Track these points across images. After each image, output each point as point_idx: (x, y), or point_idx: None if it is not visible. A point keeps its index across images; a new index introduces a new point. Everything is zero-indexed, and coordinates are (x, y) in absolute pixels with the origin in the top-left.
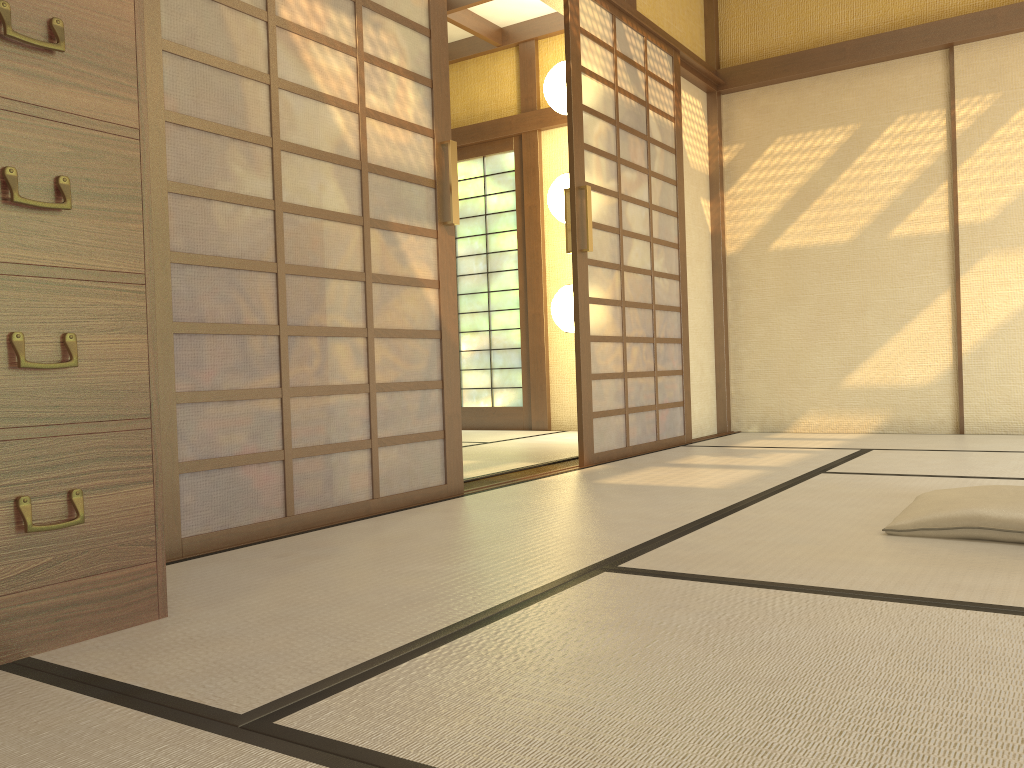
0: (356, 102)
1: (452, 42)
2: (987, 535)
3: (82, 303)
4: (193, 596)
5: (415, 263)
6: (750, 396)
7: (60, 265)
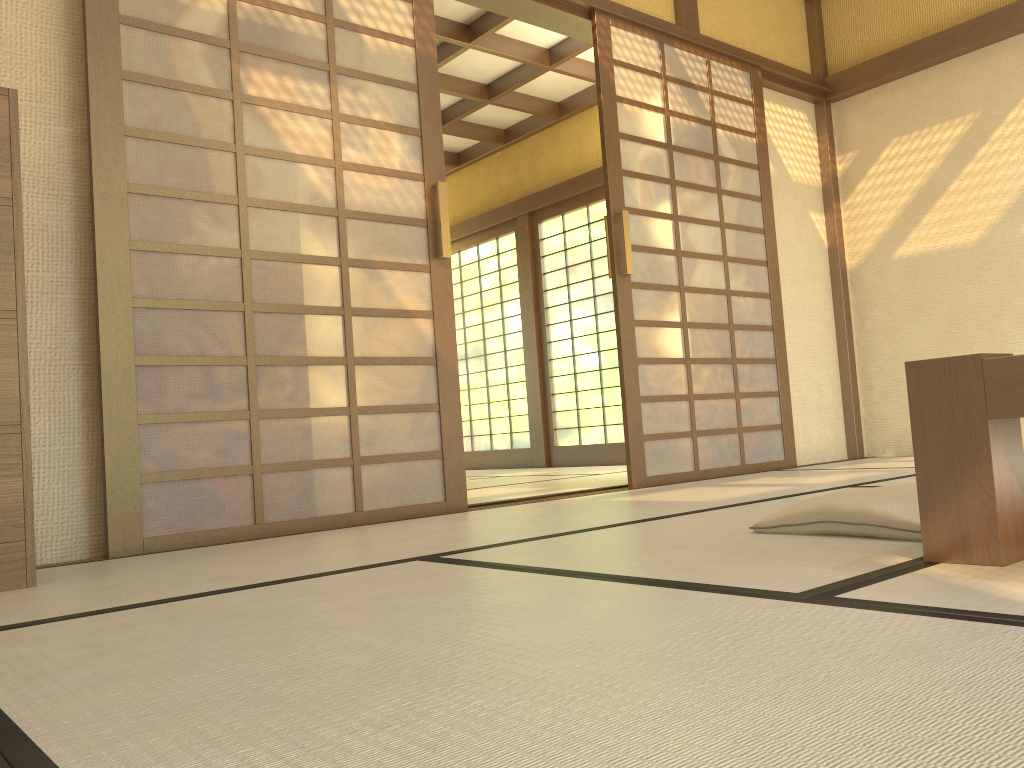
0: (332, 158)
1: (579, 91)
2: (839, 529)
3: None
4: (84, 575)
5: (404, 296)
6: (883, 418)
7: None
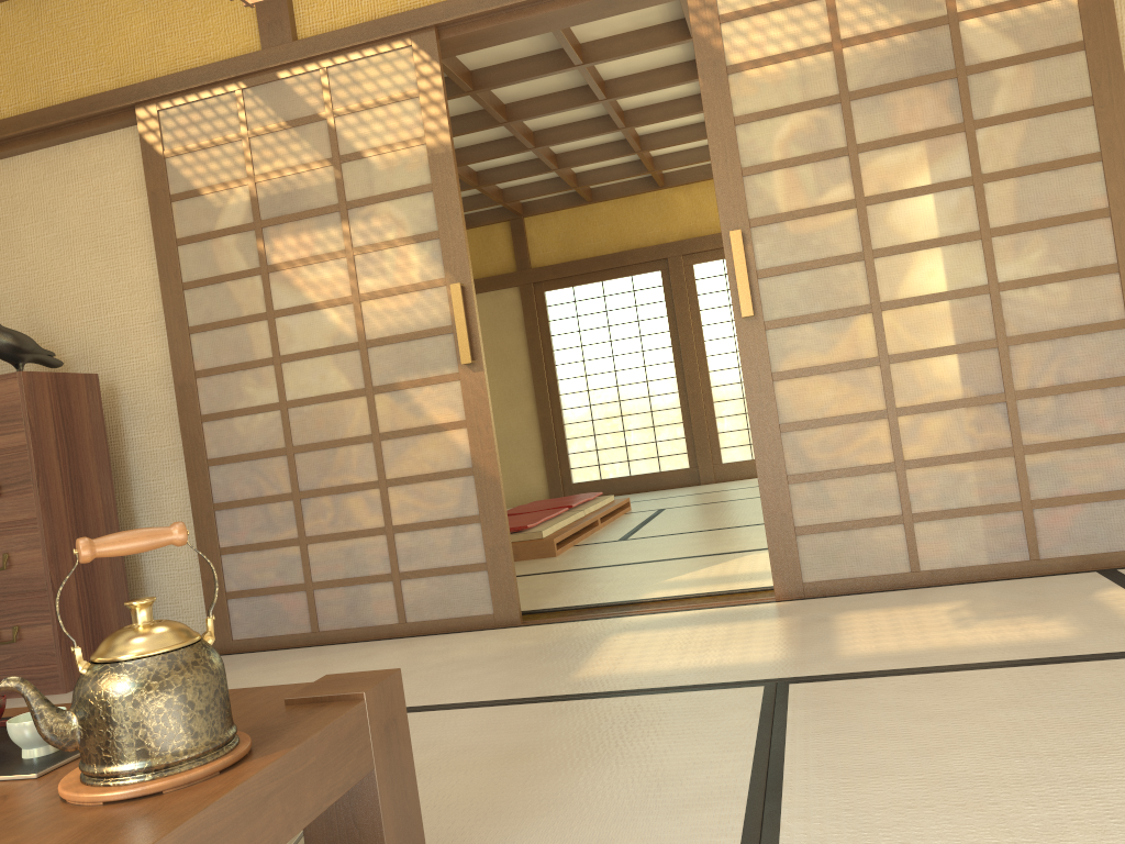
0: (351, 294)
1: None
2: None
3: (11, 537)
4: None
5: (434, 410)
6: None
7: (0, 522)
